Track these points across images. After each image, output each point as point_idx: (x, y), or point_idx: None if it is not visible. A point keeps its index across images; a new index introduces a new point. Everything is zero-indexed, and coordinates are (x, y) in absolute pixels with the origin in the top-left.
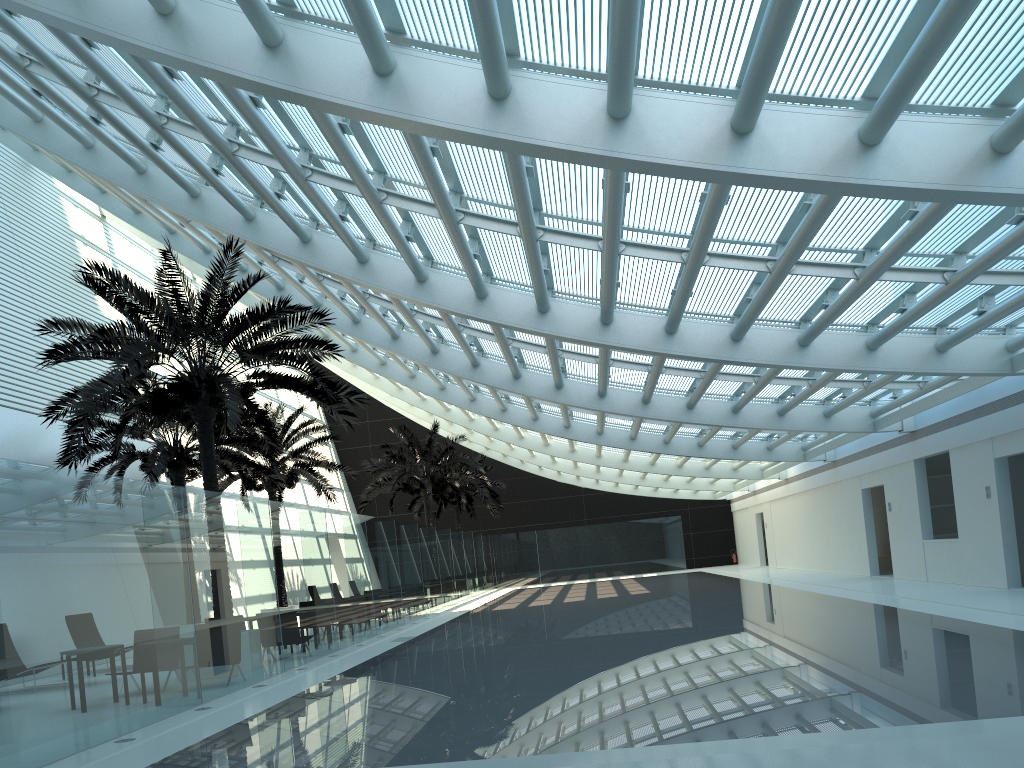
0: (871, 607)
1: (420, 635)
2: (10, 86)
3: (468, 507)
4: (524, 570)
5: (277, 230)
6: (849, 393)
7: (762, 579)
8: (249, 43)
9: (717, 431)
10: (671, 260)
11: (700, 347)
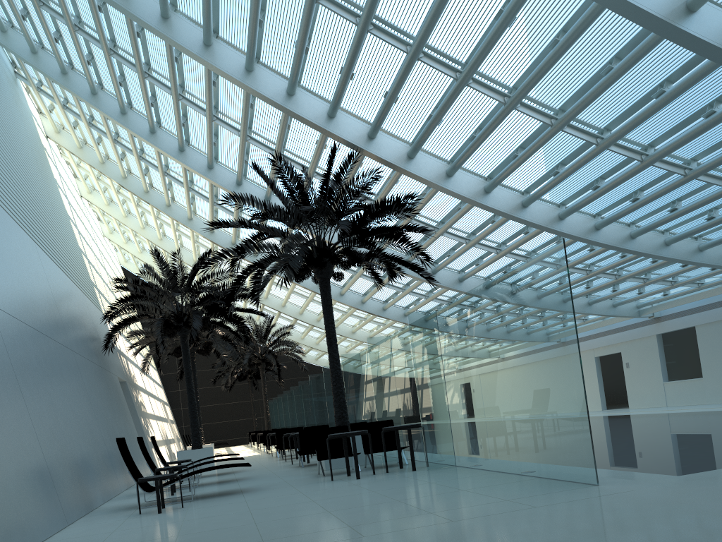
0: (699, 412)
1: None
2: (254, 13)
3: (254, 382)
4: None
5: (391, 148)
6: (643, 291)
7: None
8: (679, 6)
9: None
10: (721, 185)
11: (649, 247)
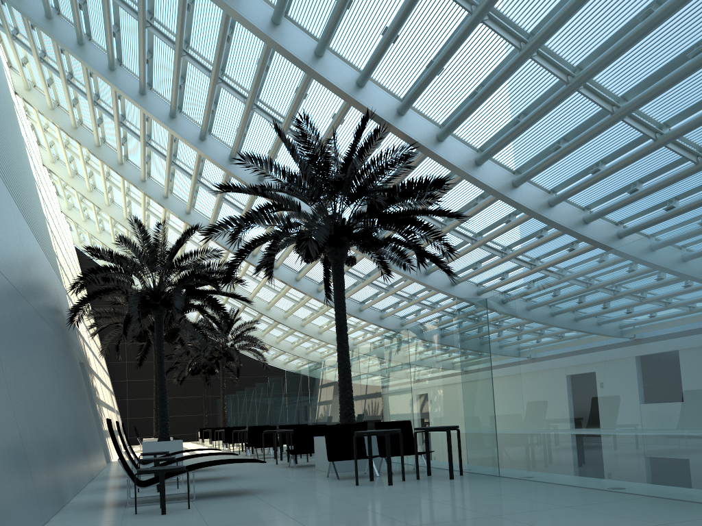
0: None
1: None
2: None
3: (207, 377)
4: None
5: (421, 127)
6: None
7: None
8: None
9: None
10: None
11: None
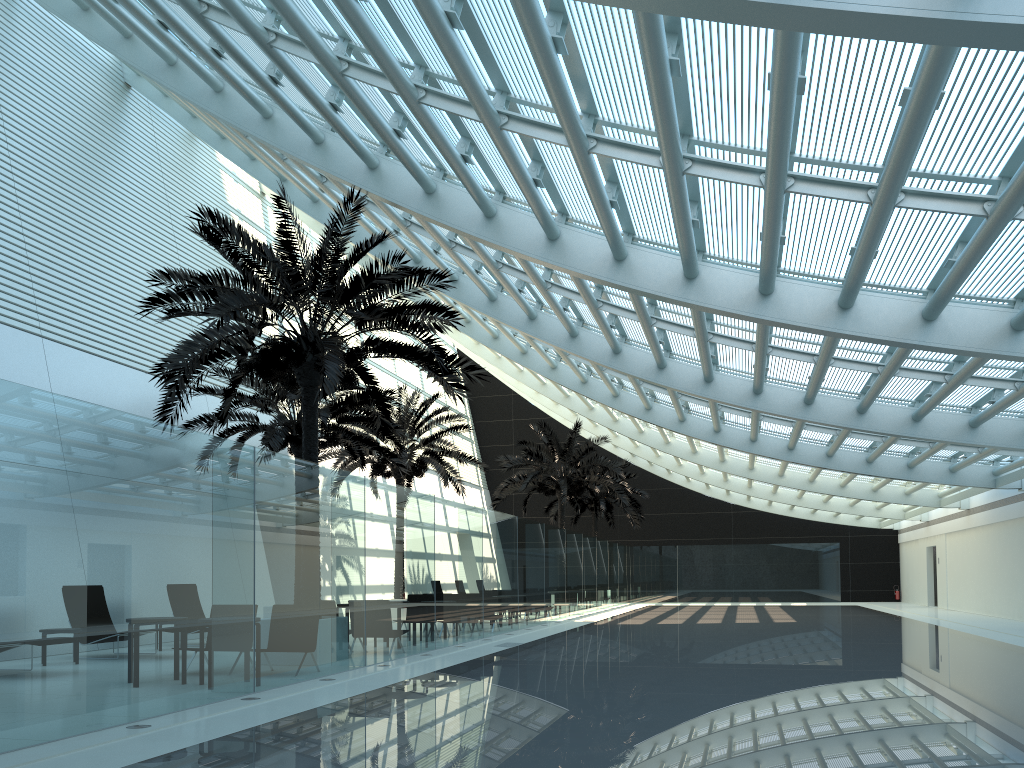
0: None
1: (529, 642)
2: (134, 15)
3: (607, 515)
4: (661, 586)
5: (400, 180)
6: None
7: (930, 620)
8: None
9: (891, 444)
10: (853, 199)
11: (881, 327)
